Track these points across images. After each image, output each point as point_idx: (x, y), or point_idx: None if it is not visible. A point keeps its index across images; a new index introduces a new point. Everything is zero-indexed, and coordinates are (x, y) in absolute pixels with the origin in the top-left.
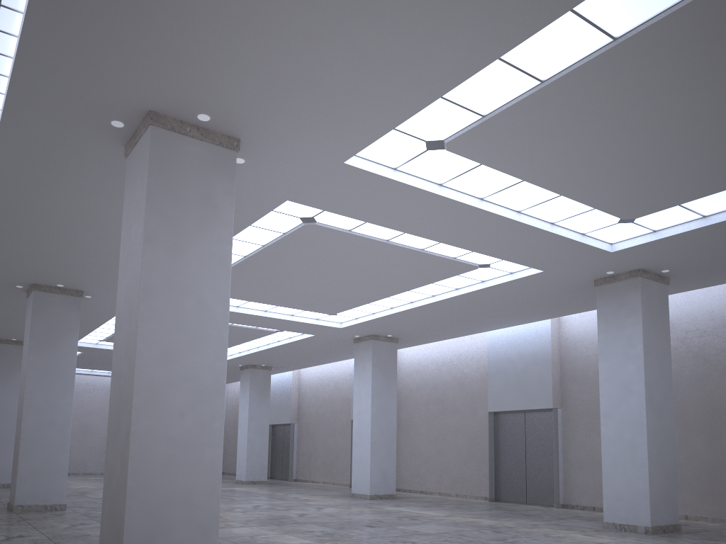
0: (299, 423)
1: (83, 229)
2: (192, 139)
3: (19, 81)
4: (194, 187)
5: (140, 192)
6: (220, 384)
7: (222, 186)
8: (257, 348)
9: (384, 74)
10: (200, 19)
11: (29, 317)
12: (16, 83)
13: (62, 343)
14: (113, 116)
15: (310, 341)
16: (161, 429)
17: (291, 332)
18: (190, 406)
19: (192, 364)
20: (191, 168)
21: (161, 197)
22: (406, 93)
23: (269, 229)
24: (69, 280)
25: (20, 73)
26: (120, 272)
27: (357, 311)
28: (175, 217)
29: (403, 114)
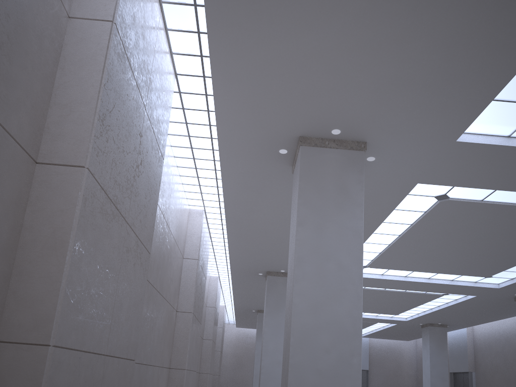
0: (476, 372)
1: (284, 230)
2: (330, 149)
3: (222, 137)
4: (332, 182)
5: (296, 192)
6: (357, 328)
7: (353, 178)
8: (430, 310)
9: (469, 52)
10: (311, 58)
11: (265, 293)
12: (221, 140)
13: (284, 308)
14: (279, 146)
15: (473, 302)
16: (311, 362)
17: (456, 295)
18: (333, 345)
19: (334, 312)
20: (330, 169)
21: (308, 192)
22: (496, 63)
23: (412, 210)
24: (286, 267)
25: (221, 132)
26: (289, 250)
27: (511, 272)
28: (319, 205)
29: (499, 83)
